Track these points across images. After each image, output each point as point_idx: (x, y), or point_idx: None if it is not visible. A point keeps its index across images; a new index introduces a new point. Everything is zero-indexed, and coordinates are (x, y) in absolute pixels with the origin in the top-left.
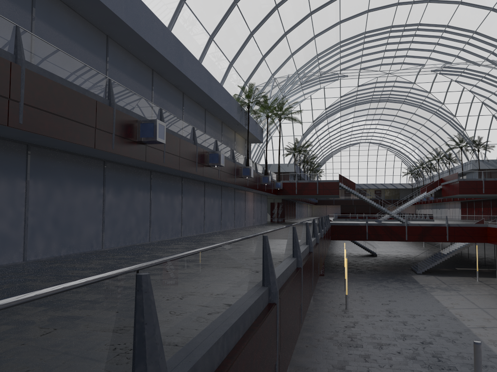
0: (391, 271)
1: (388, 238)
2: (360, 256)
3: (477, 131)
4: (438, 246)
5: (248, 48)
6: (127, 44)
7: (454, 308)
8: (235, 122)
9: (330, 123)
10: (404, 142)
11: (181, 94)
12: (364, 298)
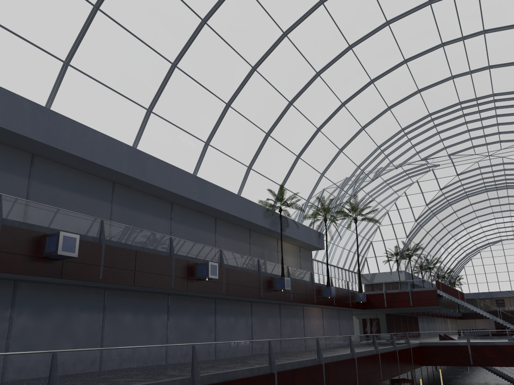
0: None
1: (500, 362)
2: None
3: None
4: None
5: (270, 149)
6: (60, 159)
7: None
8: (264, 229)
9: (443, 220)
10: None
11: (169, 204)
12: None
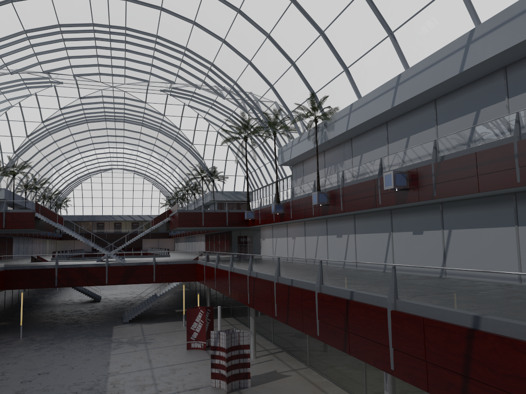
0: (95, 321)
1: (83, 283)
2: (78, 304)
3: (215, 161)
4: (155, 287)
5: None
6: None
7: (118, 374)
8: None
9: (59, 141)
10: (157, 170)
11: None
12: (6, 374)
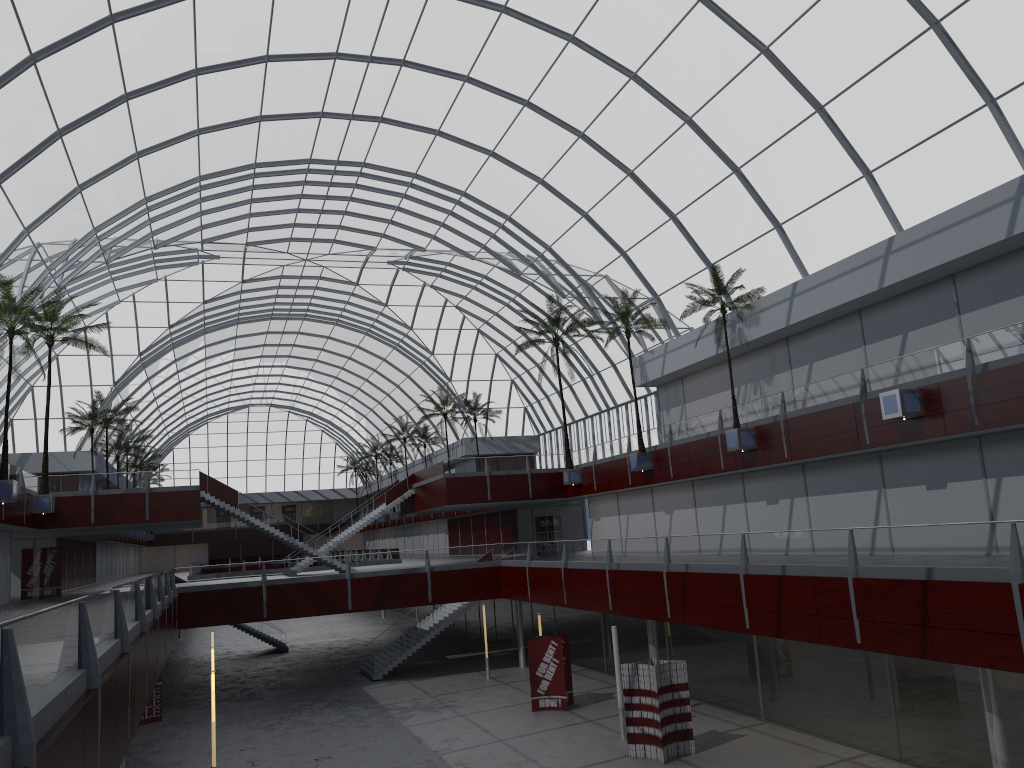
0: (320, 682)
1: (311, 610)
2: (251, 657)
3: (471, 382)
4: (413, 615)
5: None
6: None
7: (452, 751)
8: None
9: (182, 359)
10: (340, 405)
11: None
12: (258, 763)
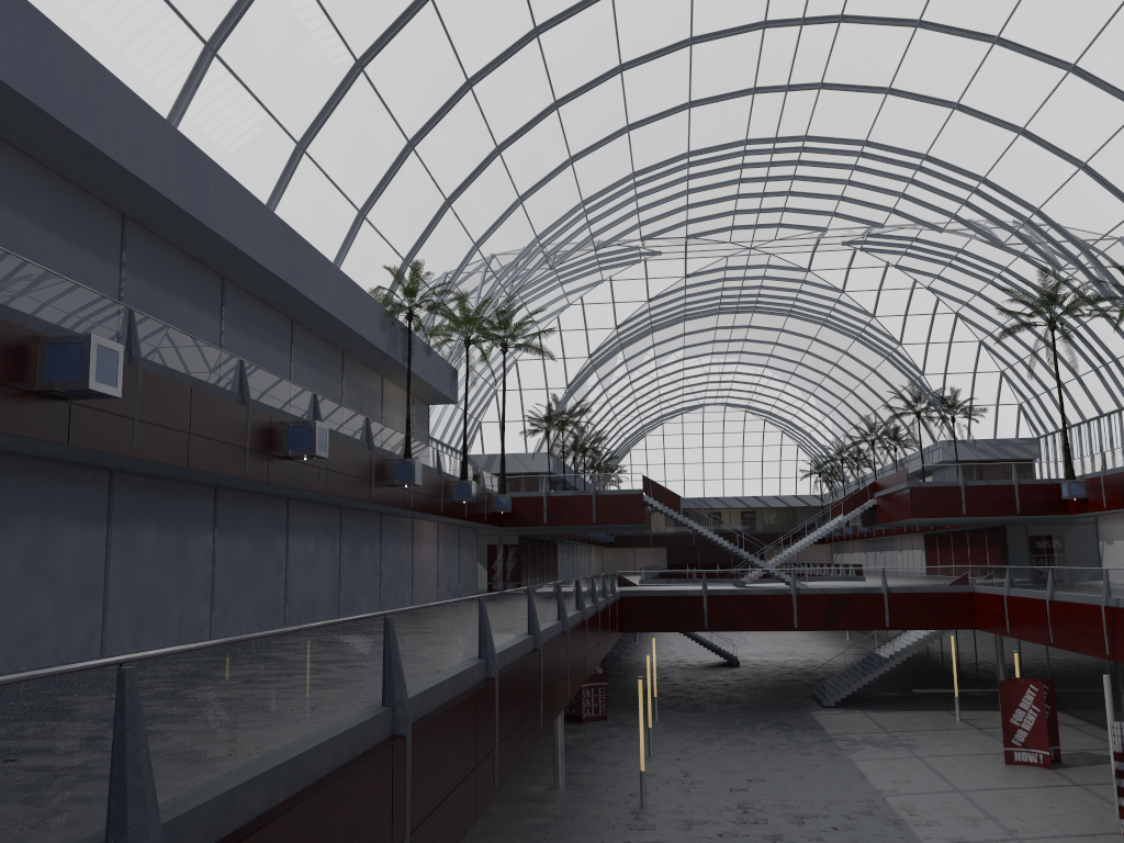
0: (766, 701)
1: (753, 624)
2: (701, 668)
3: (949, 376)
4: (871, 640)
5: (406, 178)
6: (32, 143)
7: (898, 794)
8: (376, 353)
9: (631, 360)
10: (799, 403)
11: (218, 281)
12: (691, 775)
